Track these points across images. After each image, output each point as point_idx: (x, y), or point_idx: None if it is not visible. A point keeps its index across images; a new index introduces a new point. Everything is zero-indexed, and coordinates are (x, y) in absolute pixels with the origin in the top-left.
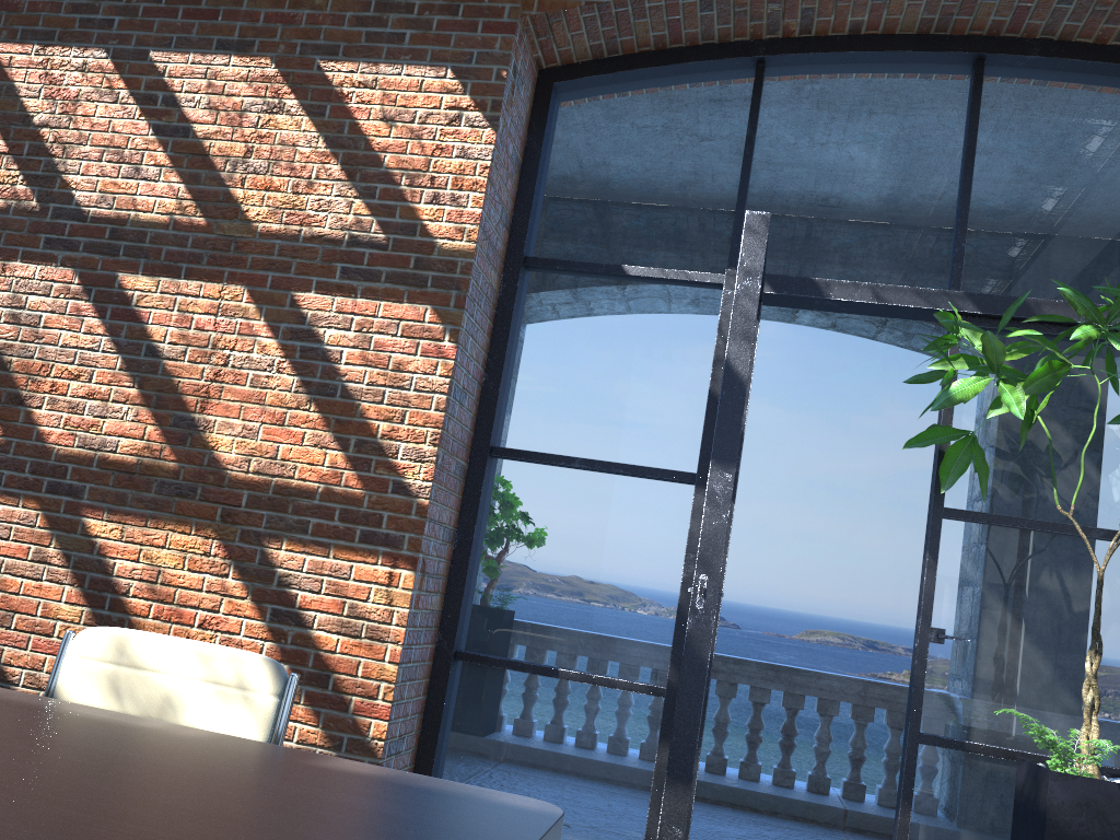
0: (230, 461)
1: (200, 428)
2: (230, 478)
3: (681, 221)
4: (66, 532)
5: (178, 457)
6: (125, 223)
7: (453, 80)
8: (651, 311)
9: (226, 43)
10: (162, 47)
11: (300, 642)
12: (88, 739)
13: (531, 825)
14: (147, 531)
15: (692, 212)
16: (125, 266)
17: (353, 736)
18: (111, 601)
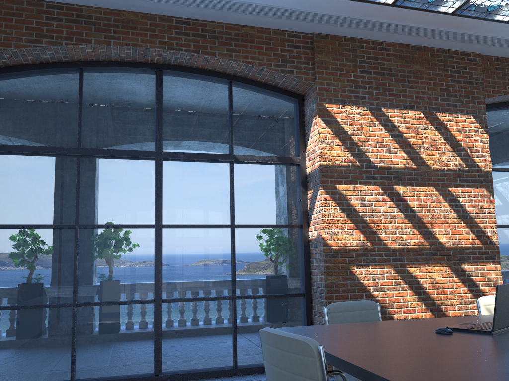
0: (444, 242)
1: (433, 233)
2: (446, 247)
3: (503, 153)
4: (402, 273)
5: (429, 243)
6: (390, 168)
7: (473, 119)
8: (501, 180)
9: (405, 105)
10: (385, 106)
11: (477, 291)
12: None
13: None
14: (426, 268)
15: (505, 150)
16: (395, 183)
17: None
18: (422, 292)
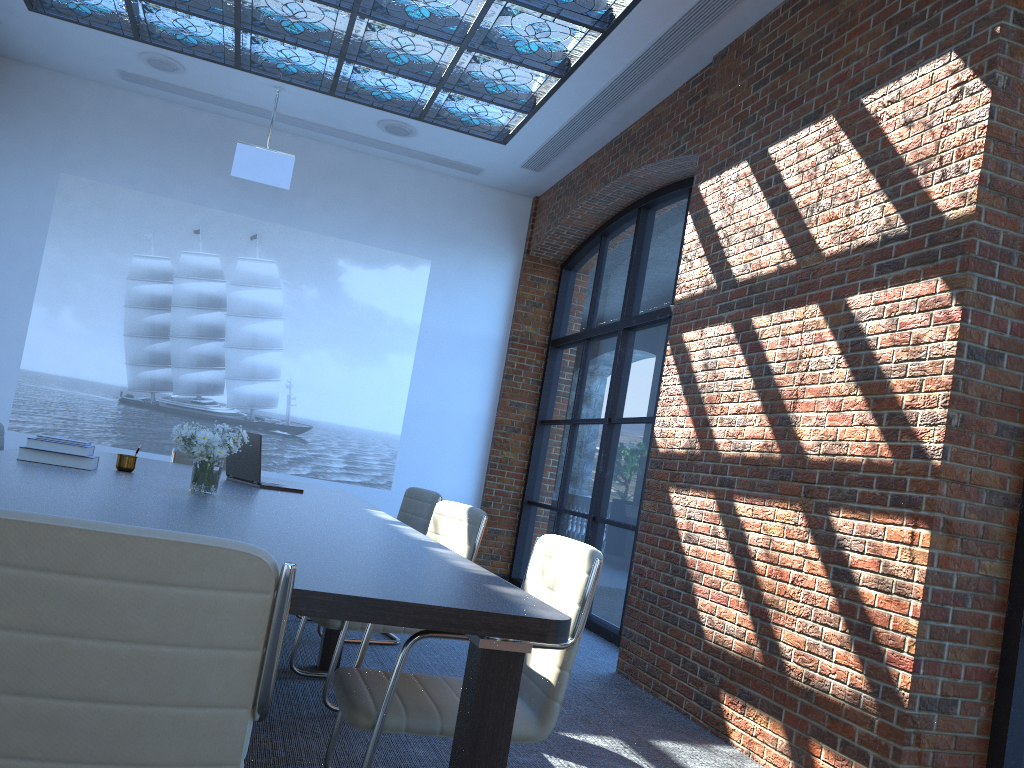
0: (808, 446)
1: (792, 423)
2: (808, 461)
3: None
4: (725, 513)
5: (780, 449)
6: (755, 280)
7: (955, 60)
8: None
9: (807, 118)
10: (773, 142)
11: (850, 597)
12: (406, 560)
13: (492, 610)
14: (764, 508)
15: None
16: (754, 311)
17: (886, 685)
18: (746, 563)
